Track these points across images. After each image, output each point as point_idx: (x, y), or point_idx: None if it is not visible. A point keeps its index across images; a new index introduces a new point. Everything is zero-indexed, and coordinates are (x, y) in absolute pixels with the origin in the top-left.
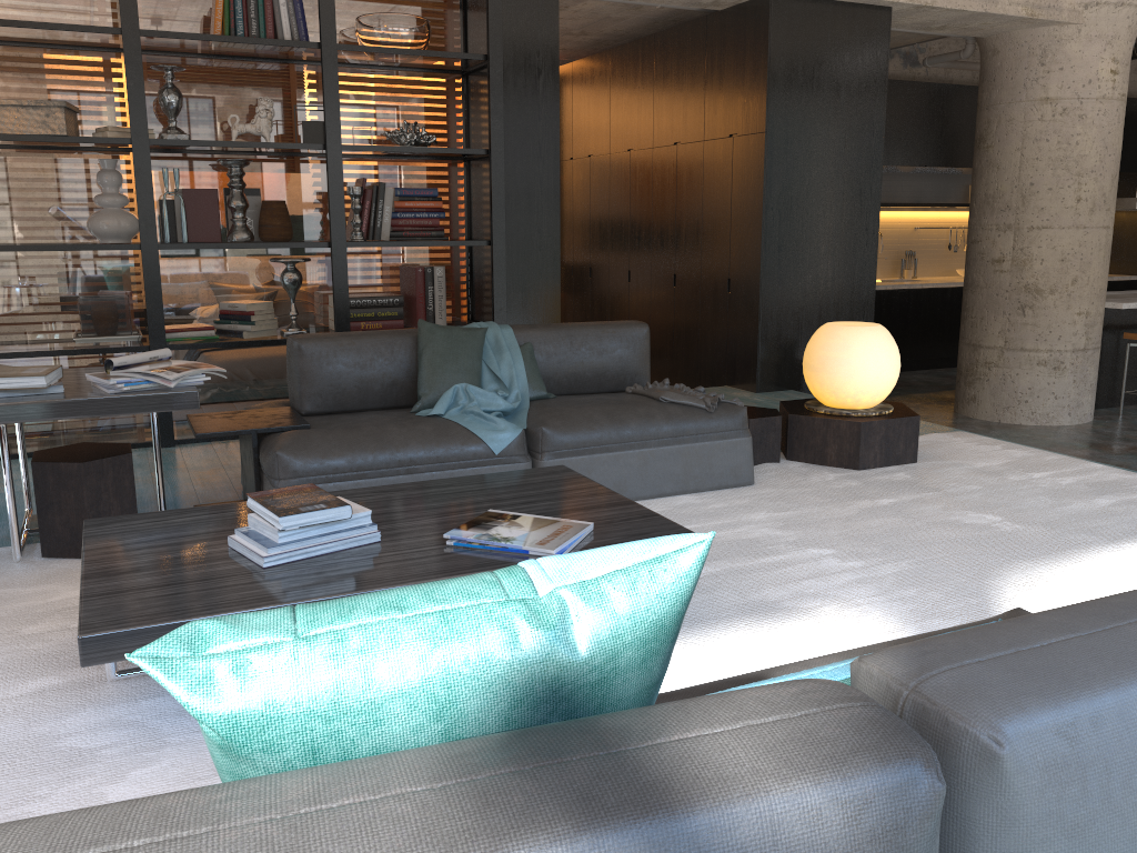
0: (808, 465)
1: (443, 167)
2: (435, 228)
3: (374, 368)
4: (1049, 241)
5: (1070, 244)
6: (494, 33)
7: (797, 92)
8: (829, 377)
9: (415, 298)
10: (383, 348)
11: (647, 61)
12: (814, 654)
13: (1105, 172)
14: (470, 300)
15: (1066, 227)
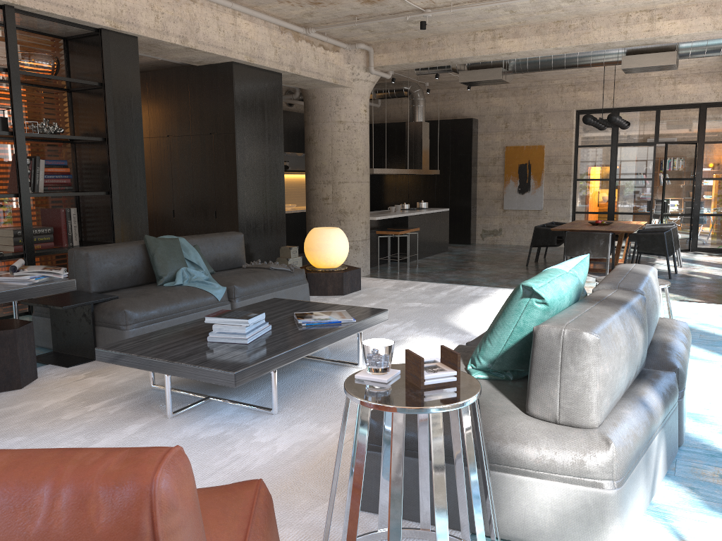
0: (320, 296)
1: (59, 147)
2: (67, 184)
3: (127, 263)
4: (348, 188)
5: (357, 190)
6: (107, 71)
7: (247, 113)
8: (323, 253)
9: (61, 228)
10: (129, 252)
11: (142, 87)
12: (427, 350)
13: (366, 156)
14: (79, 229)
15: (354, 182)
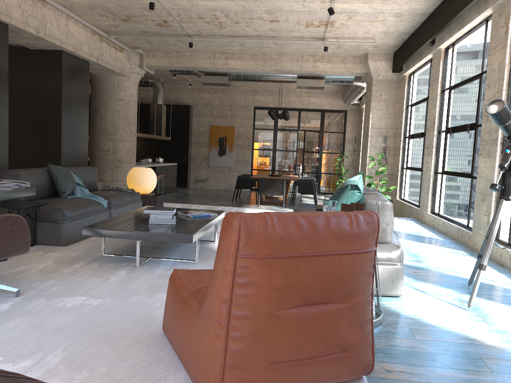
0: None
1: None
2: None
3: (40, 182)
4: (124, 145)
5: (129, 146)
6: None
7: (69, 87)
8: (143, 183)
9: None
10: (41, 174)
11: None
12: None
13: (136, 124)
14: None
15: (128, 140)
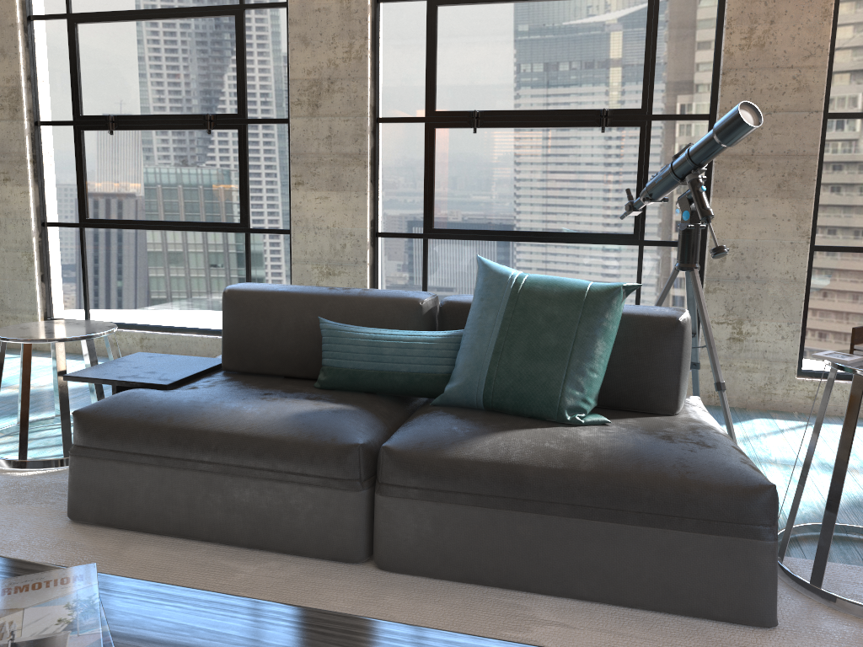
0: None
1: None
2: None
3: None
4: None
5: None
6: None
7: None
8: None
9: None
10: None
11: None
12: None
13: None
14: None
15: None
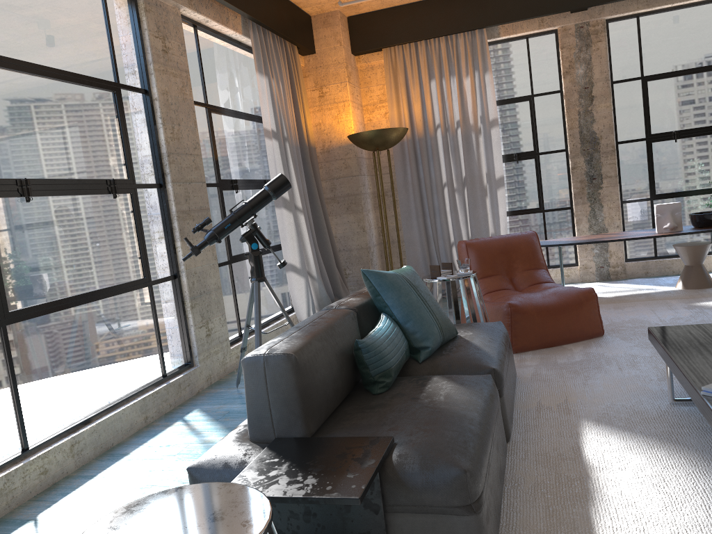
0: None
1: None
2: None
3: None
4: None
5: None
6: None
7: None
8: None
9: None
10: None
11: None
12: None
13: None
14: None
15: None
